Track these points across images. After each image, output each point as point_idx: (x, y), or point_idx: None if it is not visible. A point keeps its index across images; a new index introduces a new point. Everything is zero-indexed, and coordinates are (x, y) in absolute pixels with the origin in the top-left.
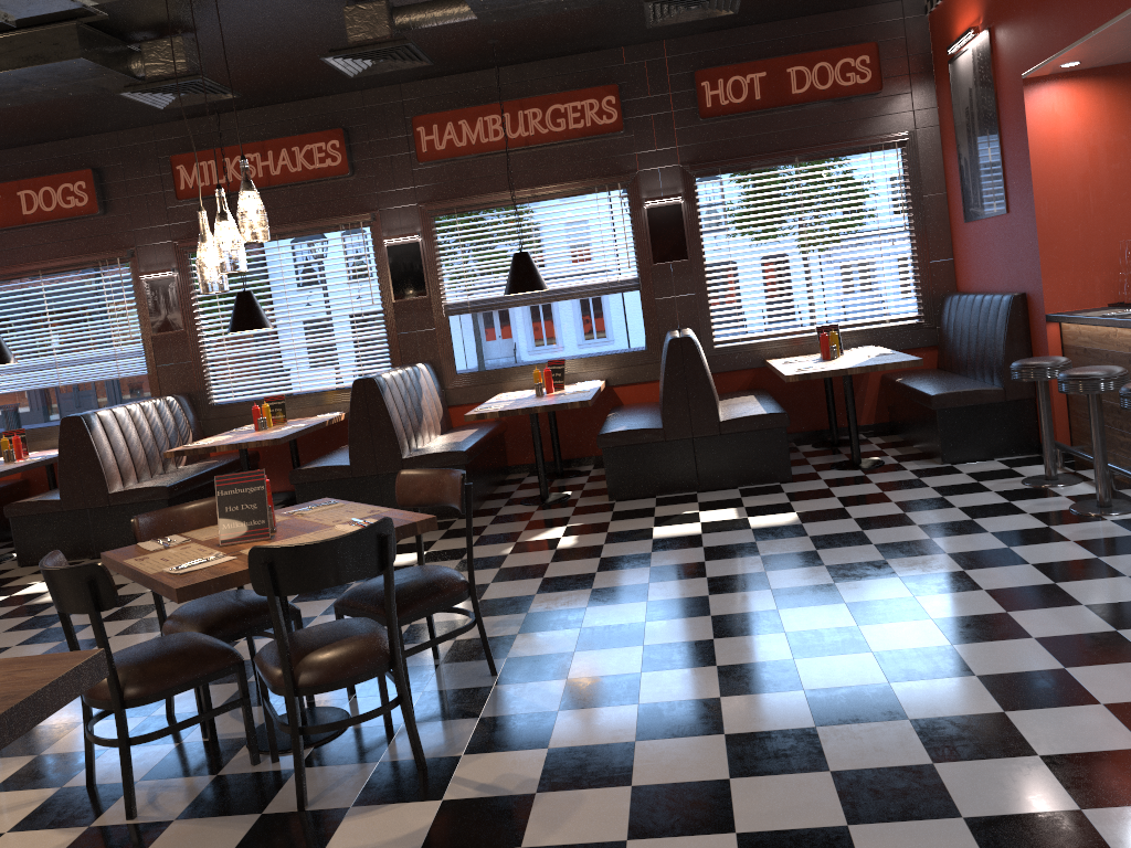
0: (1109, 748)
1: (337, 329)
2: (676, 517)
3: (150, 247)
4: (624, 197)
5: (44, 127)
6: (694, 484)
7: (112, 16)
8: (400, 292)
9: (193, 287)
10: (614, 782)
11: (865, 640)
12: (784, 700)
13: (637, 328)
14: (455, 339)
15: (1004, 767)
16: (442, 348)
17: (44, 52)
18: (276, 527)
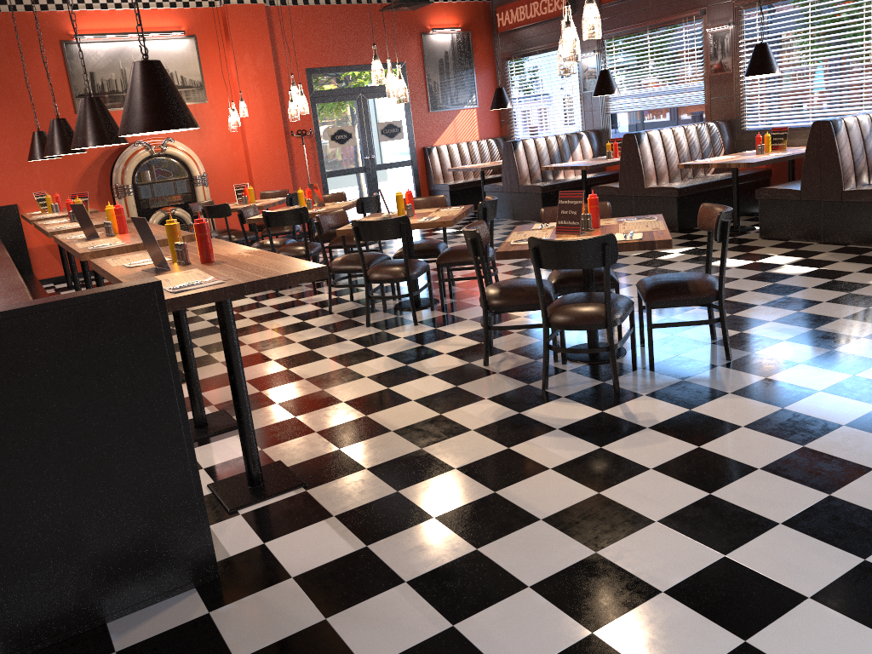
0: None
1: (848, 73)
2: None
3: (716, 7)
4: None
5: None
6: None
7: None
8: None
9: (742, 37)
10: (693, 441)
11: None
12: None
13: None
14: None
15: None
16: None
17: None
18: (599, 228)
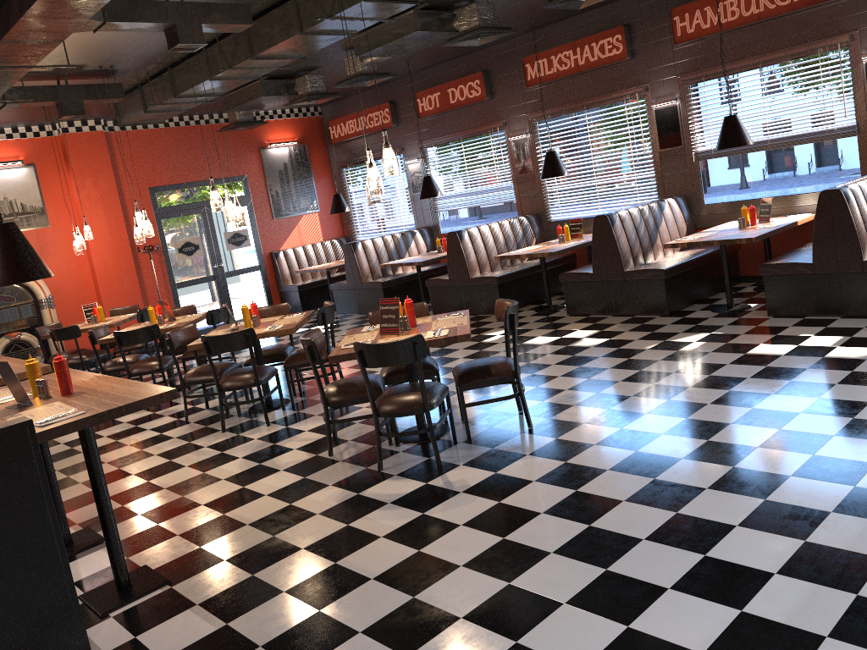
0: (752, 565)
1: (623, 171)
2: (789, 338)
3: (514, 119)
4: (846, 54)
5: (452, 51)
6: (838, 310)
7: (432, 1)
8: (663, 143)
9: (538, 144)
10: (495, 498)
11: (742, 458)
12: (634, 481)
13: (853, 168)
14: (703, 178)
15: (673, 554)
16: (692, 185)
17: (401, 30)
18: (416, 326)
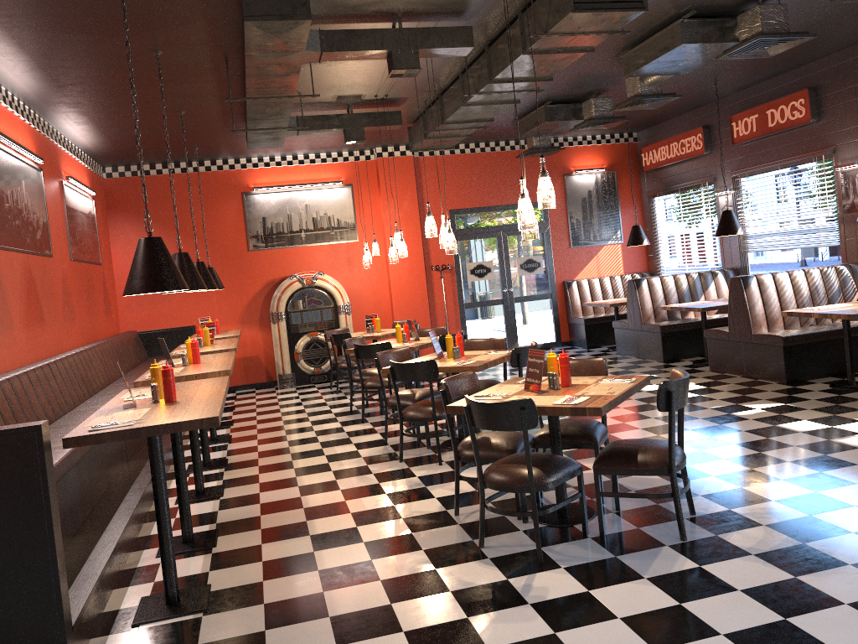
0: None
1: None
2: None
3: (845, 145)
4: None
5: (769, 65)
6: None
7: (702, 8)
8: None
9: None
10: (556, 625)
11: None
12: None
13: None
14: None
15: None
16: None
17: (667, 44)
18: (569, 387)
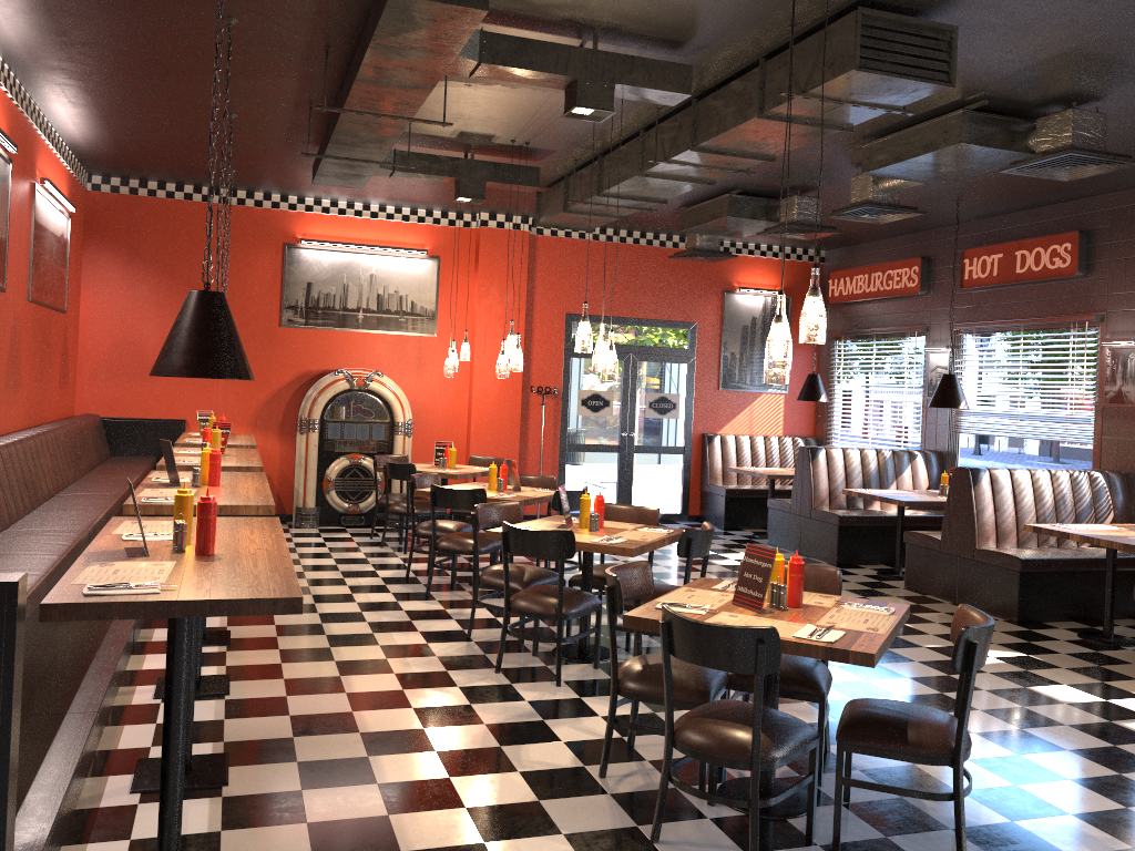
0: None
1: None
2: None
3: (1119, 314)
4: None
5: (1034, 192)
6: None
7: (996, 99)
8: None
9: None
10: None
11: None
12: None
13: None
14: None
15: None
16: None
17: (936, 140)
18: (799, 608)
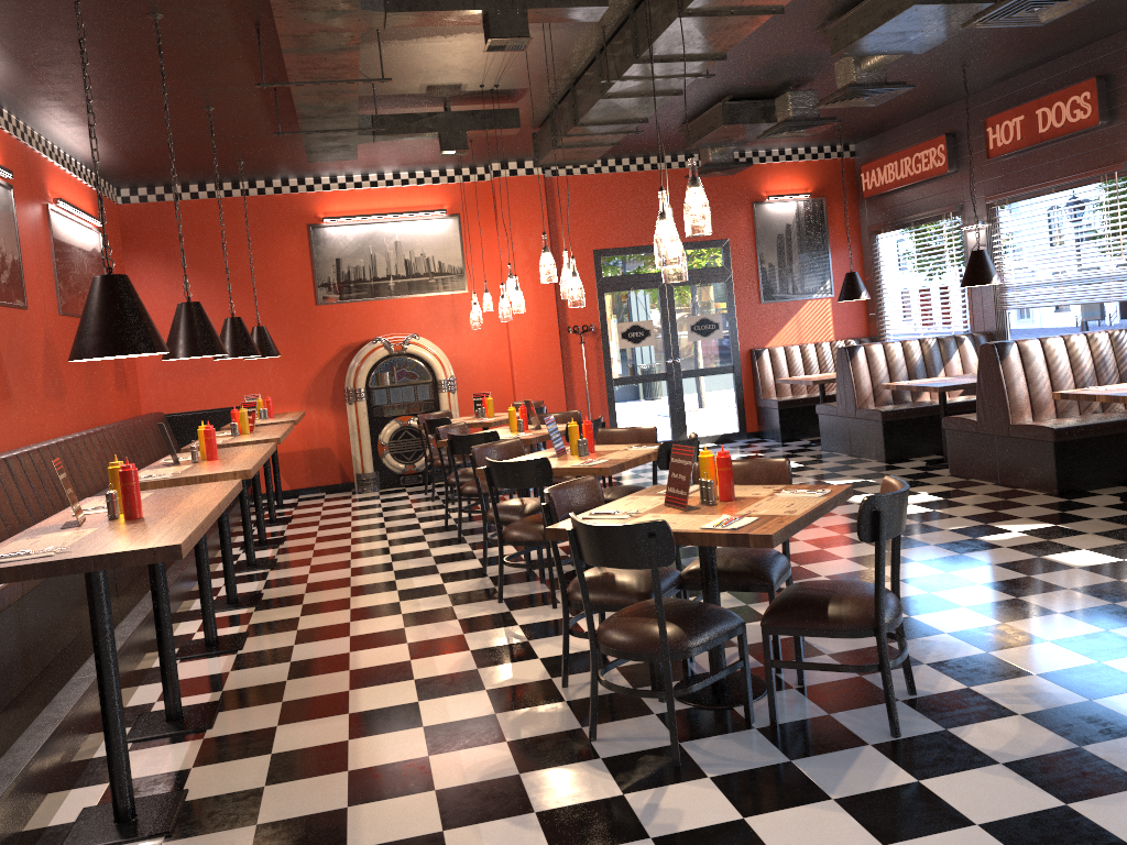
0: None
1: None
2: None
3: None
4: None
5: (1040, 44)
6: None
7: None
8: None
9: None
10: None
11: None
12: None
13: None
14: None
15: None
16: None
17: (892, 6)
18: (731, 501)
